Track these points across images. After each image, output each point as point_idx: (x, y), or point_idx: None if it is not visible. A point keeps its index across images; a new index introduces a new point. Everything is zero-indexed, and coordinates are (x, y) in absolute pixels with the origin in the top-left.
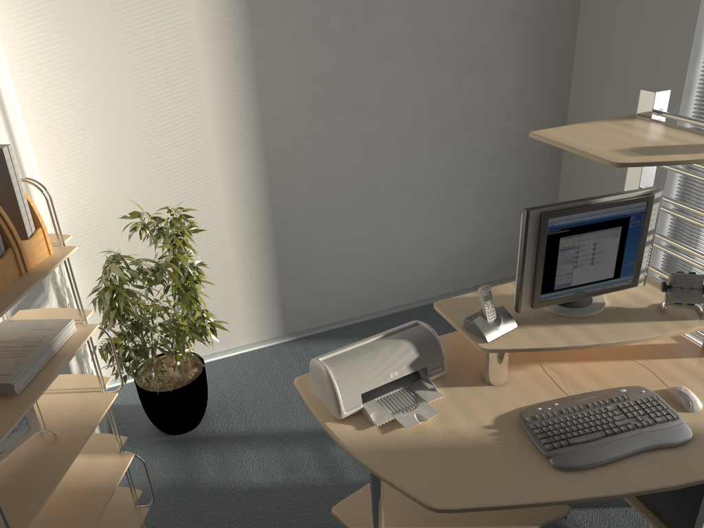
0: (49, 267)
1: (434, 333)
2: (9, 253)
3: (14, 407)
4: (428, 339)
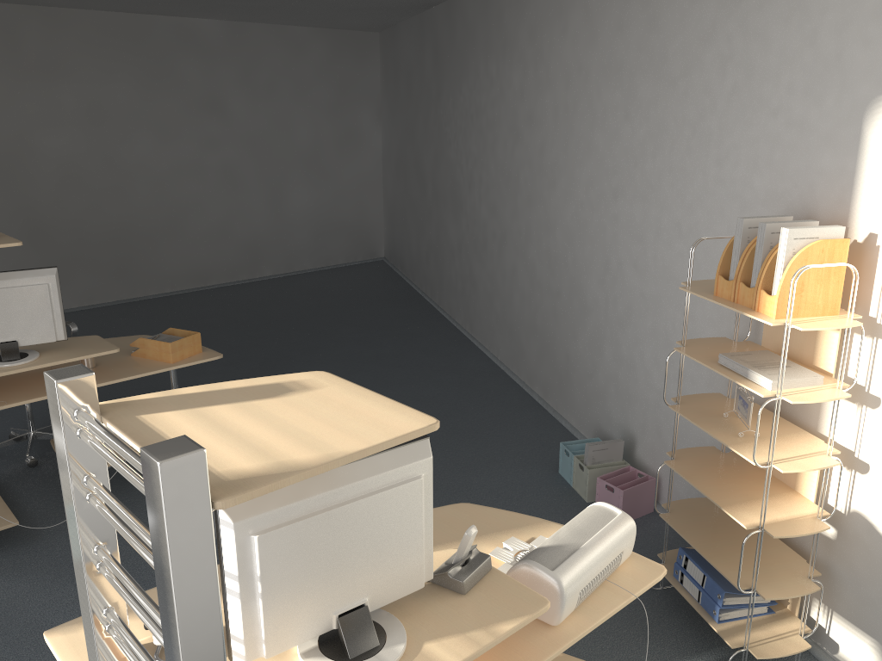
0: (749, 313)
1: (522, 560)
2: (753, 289)
3: (708, 361)
4: (526, 557)
